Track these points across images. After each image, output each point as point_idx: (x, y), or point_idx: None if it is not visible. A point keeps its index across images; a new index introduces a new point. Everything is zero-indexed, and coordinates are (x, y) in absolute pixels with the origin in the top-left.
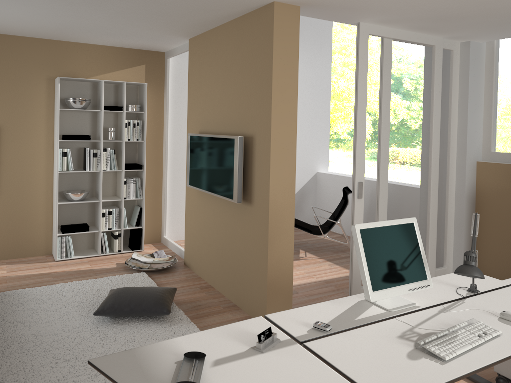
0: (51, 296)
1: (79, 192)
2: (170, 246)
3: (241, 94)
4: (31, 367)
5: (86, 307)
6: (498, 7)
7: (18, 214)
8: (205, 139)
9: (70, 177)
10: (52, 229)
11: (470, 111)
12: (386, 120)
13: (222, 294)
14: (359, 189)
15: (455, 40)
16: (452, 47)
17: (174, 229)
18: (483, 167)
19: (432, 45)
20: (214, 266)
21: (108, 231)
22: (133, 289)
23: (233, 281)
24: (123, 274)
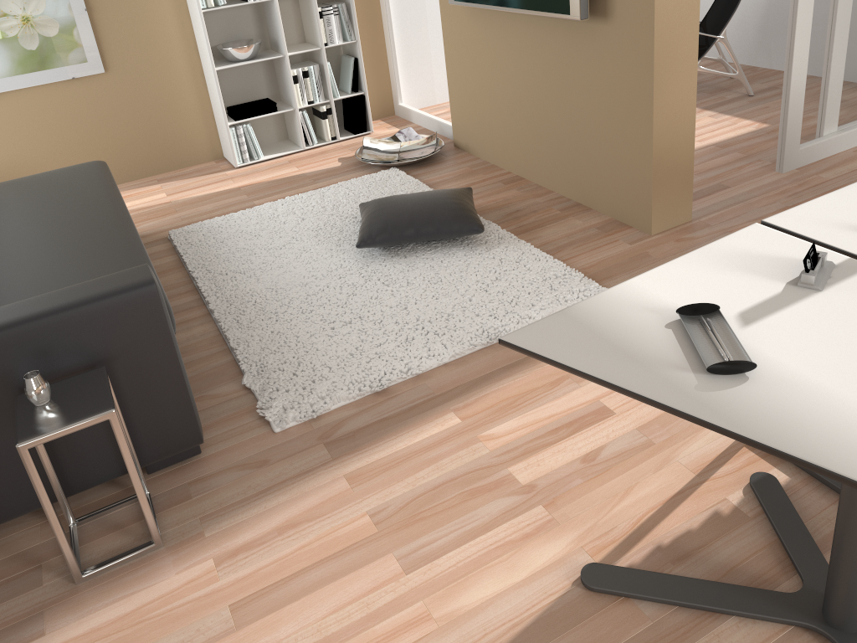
0: (263, 225)
1: (242, 45)
2: (416, 120)
3: None
4: (296, 339)
5: (330, 237)
6: None
7: (151, 98)
8: None
9: (220, 19)
10: (213, 116)
11: None
12: None
13: (547, 188)
14: None
15: None
16: None
17: (420, 89)
18: None
19: None
20: (524, 143)
21: (305, 108)
22: (407, 199)
23: (570, 164)
24: (359, 175)
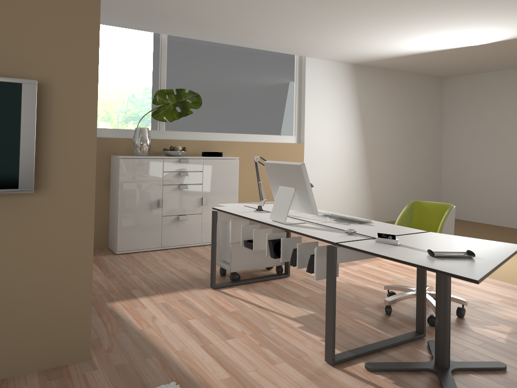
0: None
1: None
2: None
3: None
4: None
5: None
6: (161, 2)
7: None
8: None
9: None
10: None
11: None
12: None
13: None
14: None
15: None
16: None
17: None
18: None
19: None
20: None
21: None
22: None
23: None
24: None
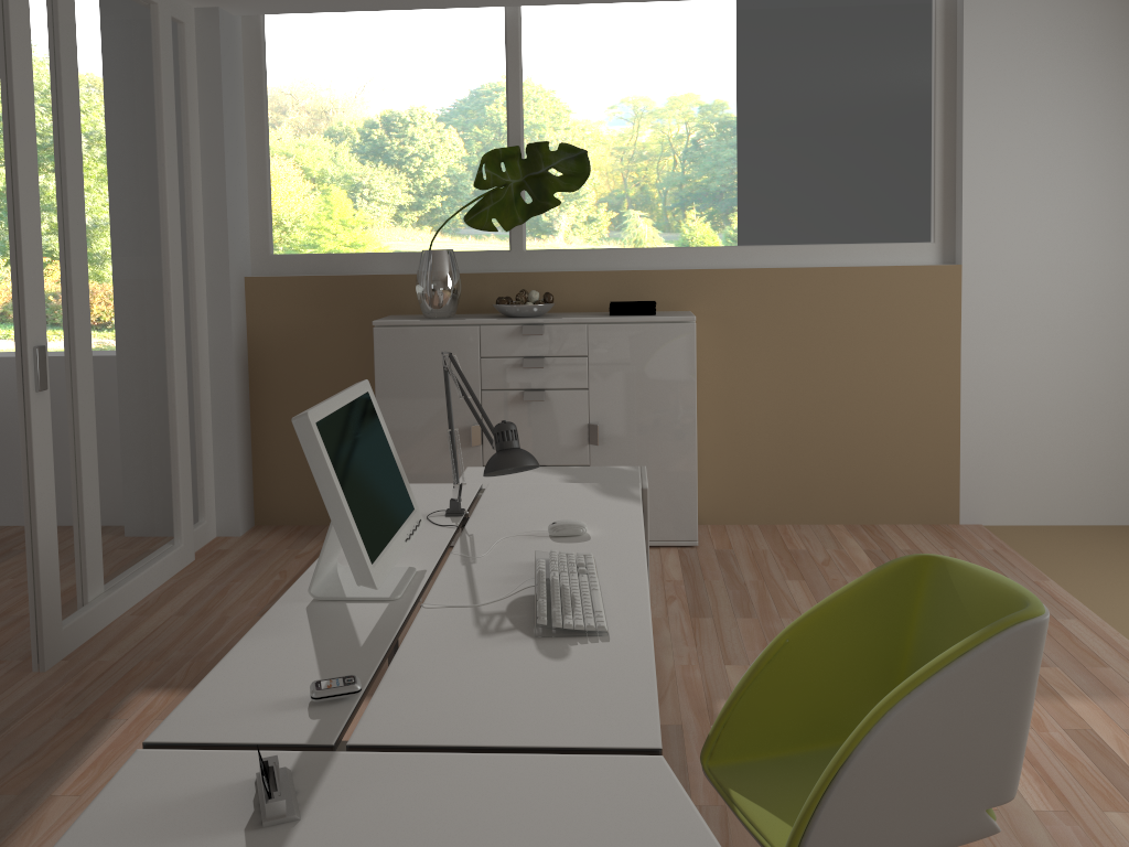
0: None
1: None
2: None
3: None
4: None
5: None
6: None
7: None
8: None
9: None
10: None
11: (230, 166)
12: (80, 180)
13: None
14: (39, 365)
15: (190, 1)
16: (184, 15)
17: None
18: (261, 288)
19: (154, 1)
20: None
21: None
22: None
23: None
24: None
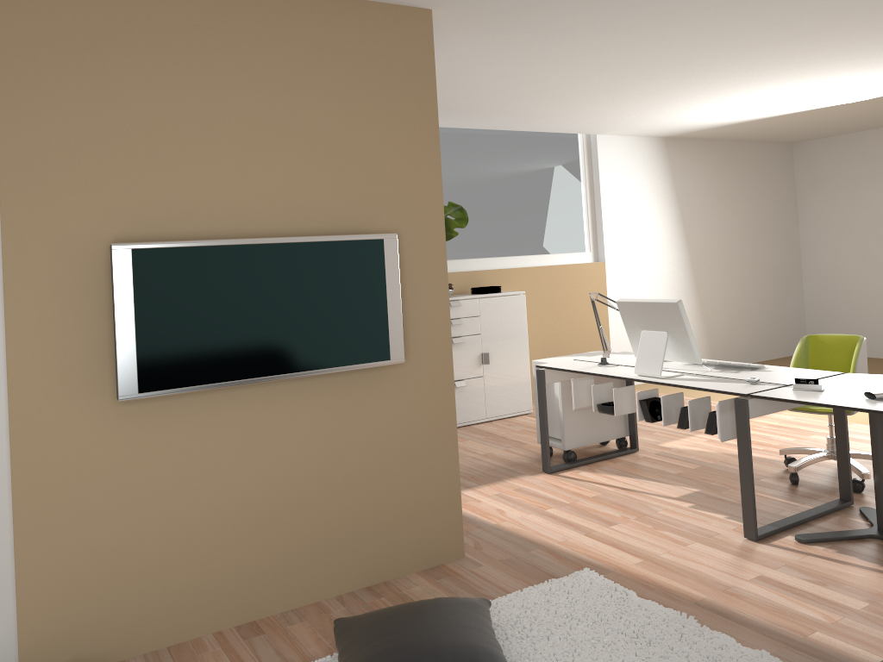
0: None
1: None
2: None
3: (340, 152)
4: None
5: None
6: None
7: None
8: (241, 251)
9: None
10: None
11: None
12: None
13: (304, 605)
14: None
15: None
16: None
17: None
18: None
19: None
20: (255, 564)
21: None
22: (419, 627)
23: (348, 545)
24: None
